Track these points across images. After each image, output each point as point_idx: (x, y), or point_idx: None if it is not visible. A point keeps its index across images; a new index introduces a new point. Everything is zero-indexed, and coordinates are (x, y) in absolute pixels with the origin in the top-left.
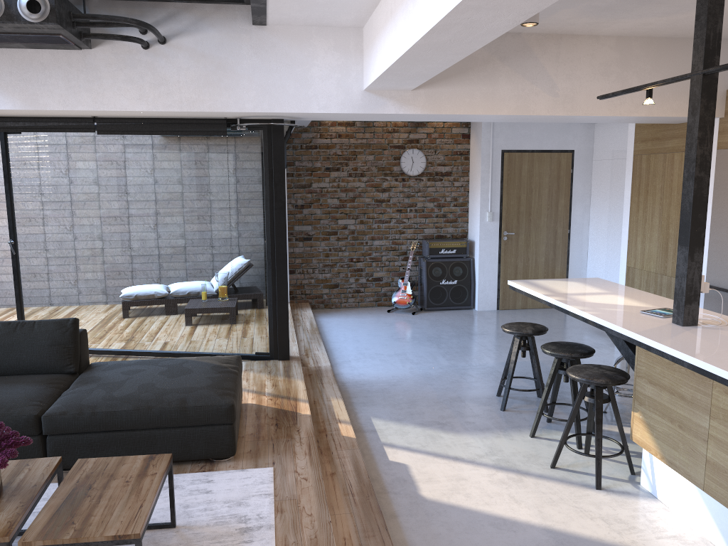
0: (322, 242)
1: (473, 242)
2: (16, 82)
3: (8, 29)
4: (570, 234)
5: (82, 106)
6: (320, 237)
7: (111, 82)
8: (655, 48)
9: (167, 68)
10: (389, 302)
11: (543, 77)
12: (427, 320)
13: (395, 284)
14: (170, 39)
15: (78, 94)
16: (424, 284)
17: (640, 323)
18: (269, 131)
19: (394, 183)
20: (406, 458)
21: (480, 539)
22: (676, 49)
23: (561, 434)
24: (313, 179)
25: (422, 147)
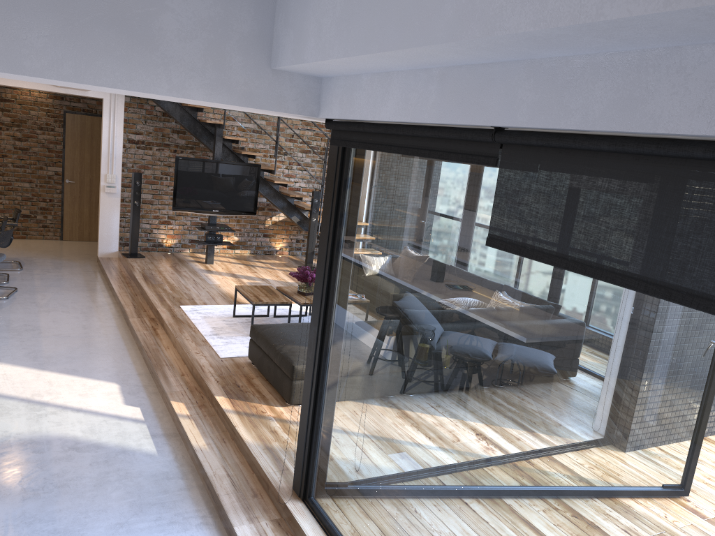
0: None
1: None
2: None
3: None
4: None
5: None
6: None
7: None
8: None
9: None
10: None
11: None
12: None
13: None
14: None
15: None
16: None
17: None
18: None
19: None
20: (124, 410)
21: (89, 365)
22: None
23: None
24: None
25: None
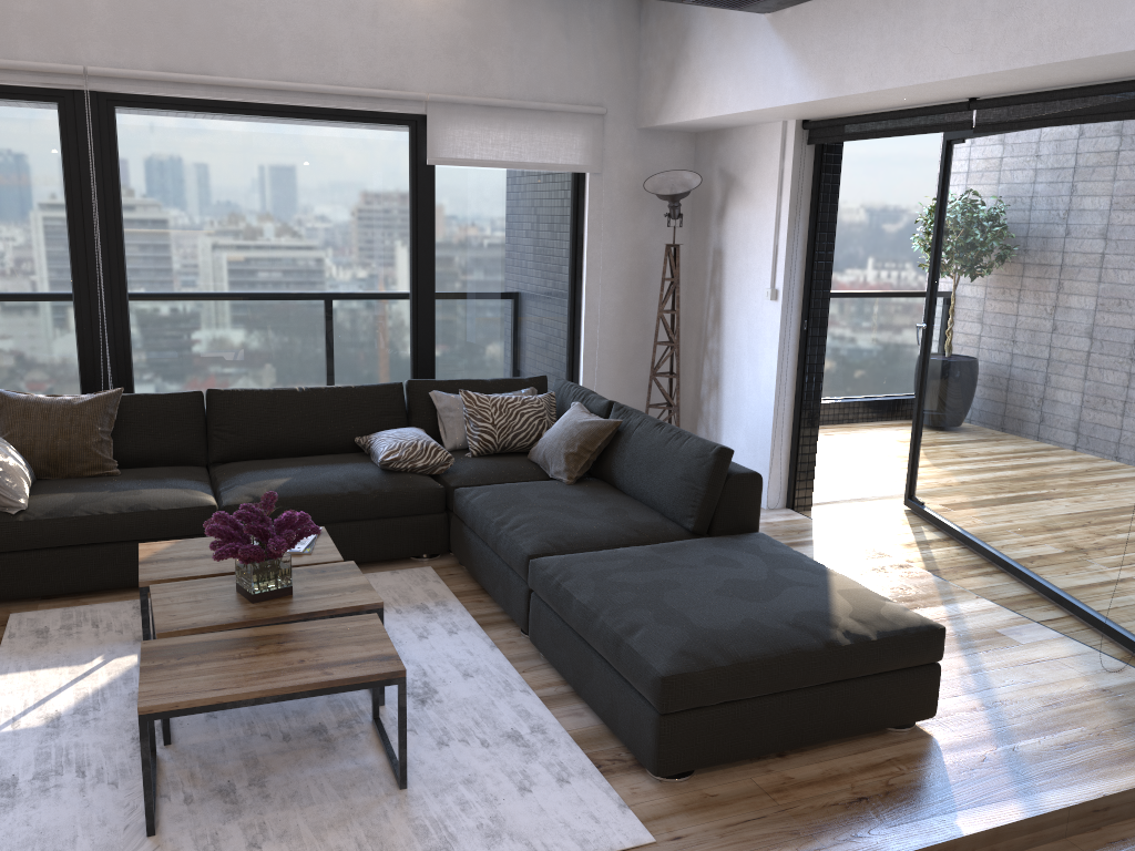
0: None
1: None
2: (825, 53)
3: None
4: None
5: (891, 80)
6: None
7: (935, 24)
8: None
9: None
10: None
11: None
12: None
13: None
14: None
15: (889, 59)
16: None
17: None
18: None
19: None
20: None
21: None
22: None
23: None
24: None
25: None
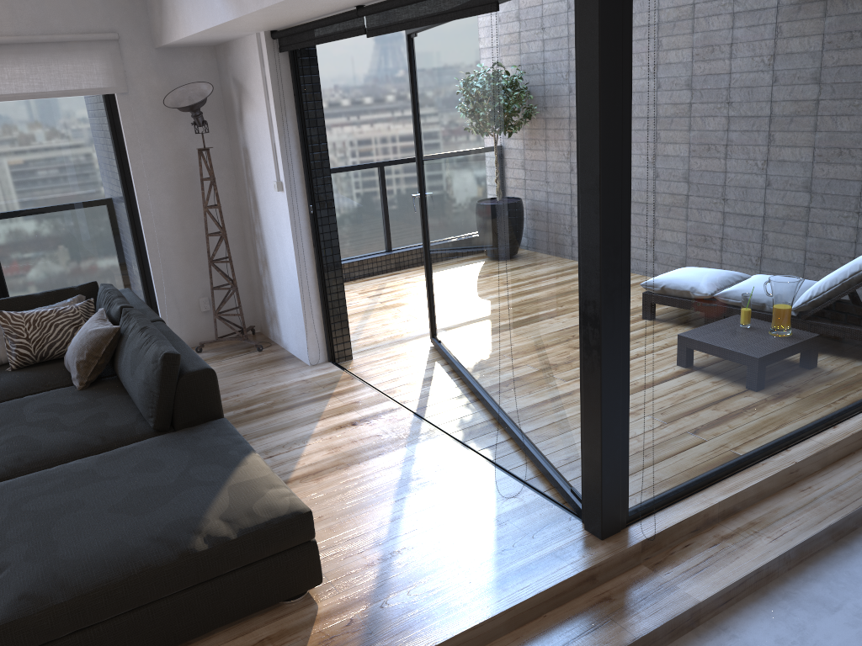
0: None
1: None
2: None
3: None
4: None
5: None
6: None
7: None
8: None
9: None
10: None
11: None
12: None
13: None
14: None
15: None
16: None
17: None
18: None
19: None
20: None
21: None
22: None
23: None
24: None
25: None
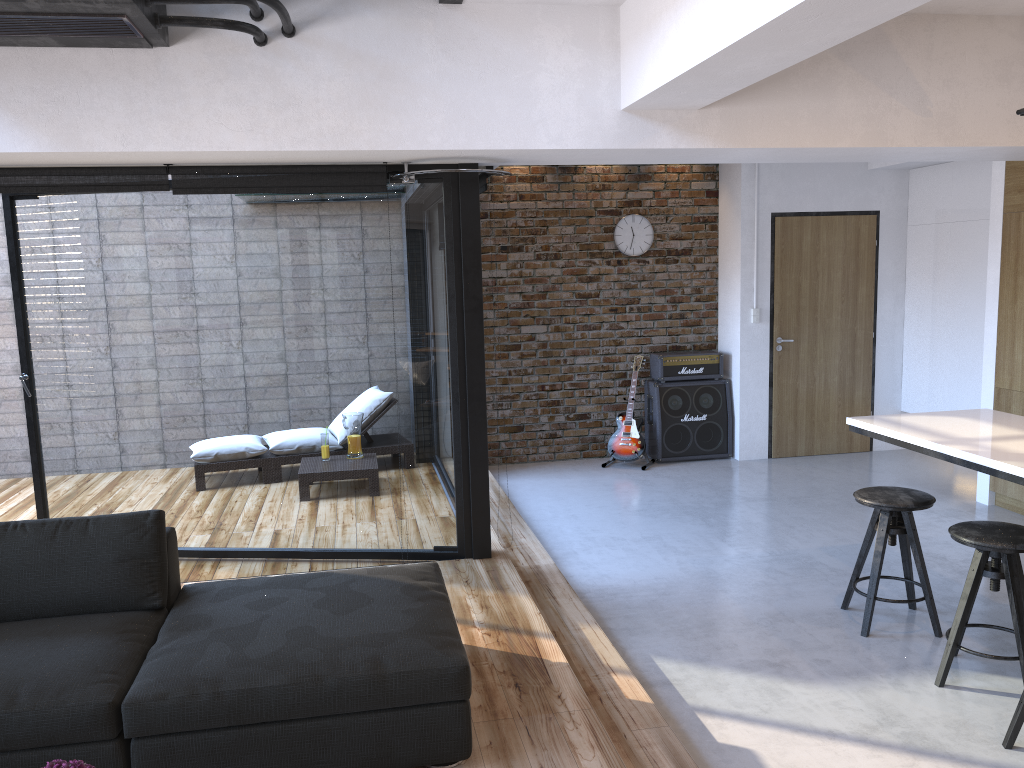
0: (497, 361)
1: (728, 356)
2: (41, 105)
3: (33, 5)
4: (876, 340)
5: (155, 144)
6: (494, 353)
7: (204, 102)
8: None
9: (297, 78)
10: (600, 451)
11: (907, 84)
12: (669, 478)
13: (610, 423)
14: (303, 28)
15: (147, 125)
16: (658, 422)
17: None
18: (454, 184)
19: (605, 267)
20: (745, 736)
21: None
22: None
23: (985, 678)
24: (483, 265)
25: (647, 212)
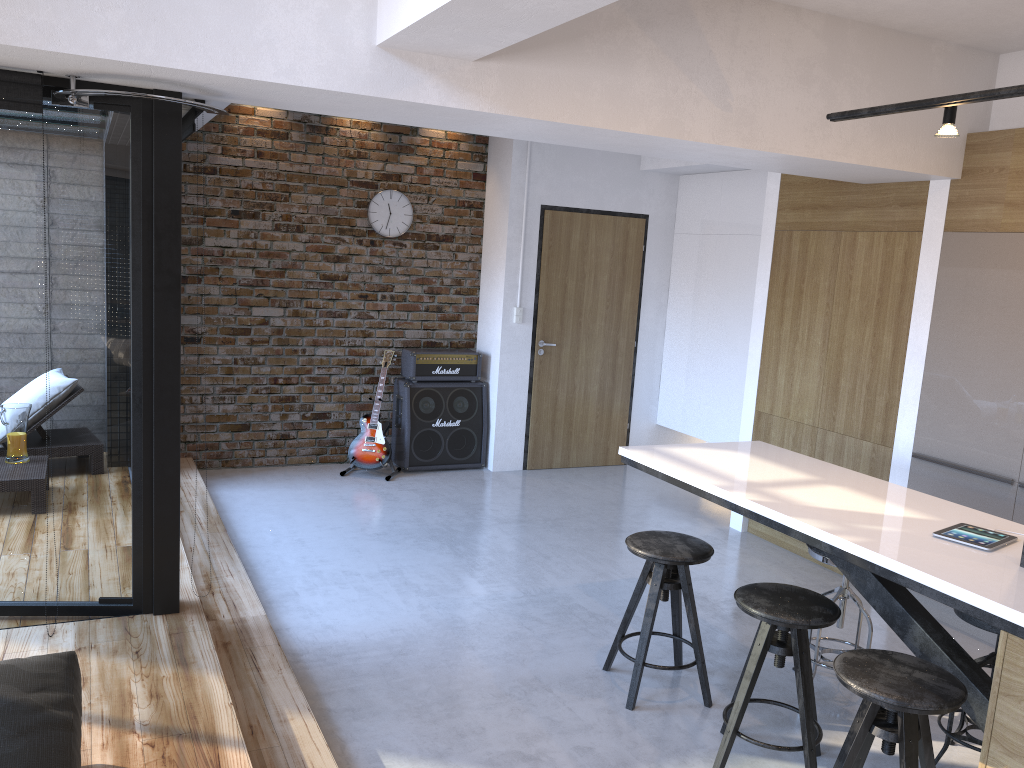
0: (221, 346)
1: (486, 356)
2: None
3: None
4: (637, 349)
5: None
6: (217, 337)
7: None
8: (879, 47)
9: None
10: (340, 456)
11: (709, 70)
12: (416, 492)
13: (352, 425)
14: None
15: None
16: (407, 427)
17: (971, 569)
18: (146, 117)
19: (356, 247)
20: None
21: None
22: (907, 53)
23: (762, 764)
24: (208, 230)
25: (407, 189)
